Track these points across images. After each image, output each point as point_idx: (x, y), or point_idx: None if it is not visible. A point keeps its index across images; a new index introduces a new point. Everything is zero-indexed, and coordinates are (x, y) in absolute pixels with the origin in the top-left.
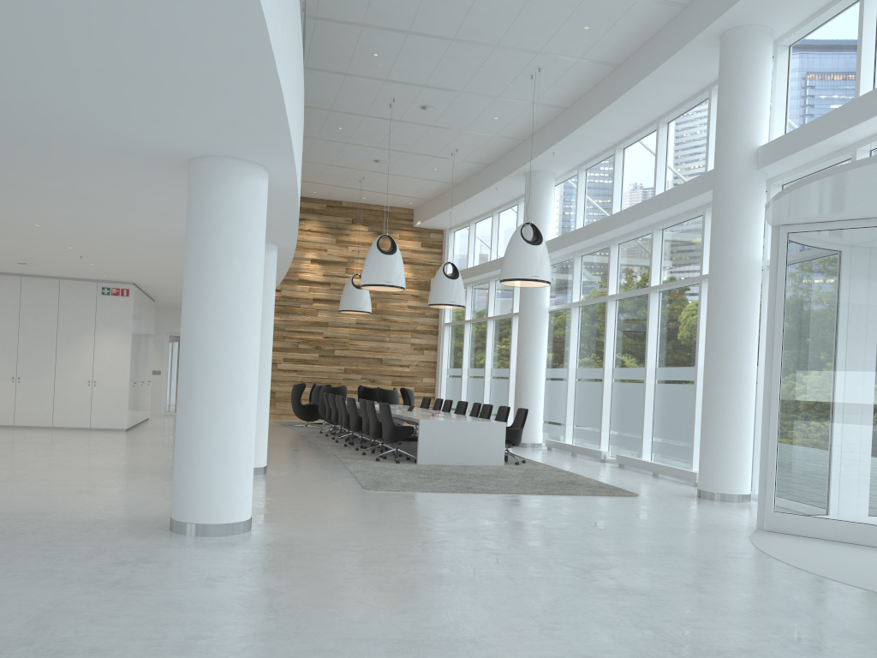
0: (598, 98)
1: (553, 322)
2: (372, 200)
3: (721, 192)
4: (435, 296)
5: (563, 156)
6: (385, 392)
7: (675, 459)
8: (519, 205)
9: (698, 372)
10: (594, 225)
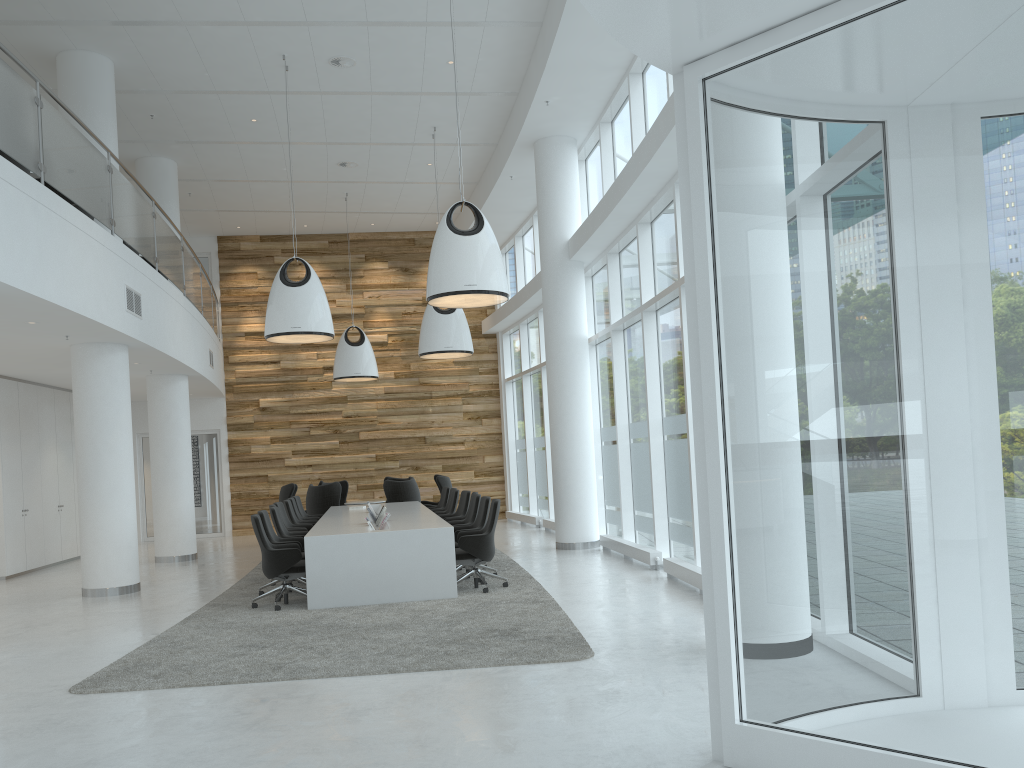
0: None
1: (602, 358)
2: (385, 225)
3: None
4: (424, 341)
5: (566, 104)
6: (395, 485)
7: None
8: None
9: None
10: (606, 198)
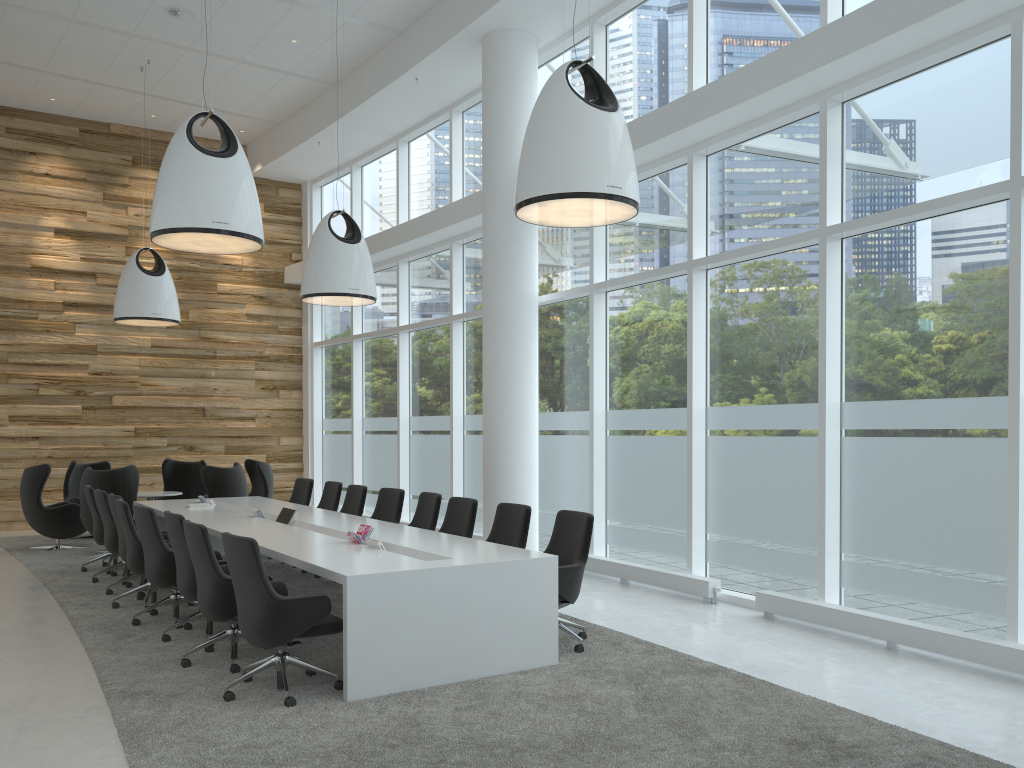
0: None
1: (543, 326)
2: (170, 121)
3: None
4: (316, 277)
5: None
6: (220, 474)
7: (926, 606)
8: (453, 119)
9: (1021, 409)
10: (664, 113)
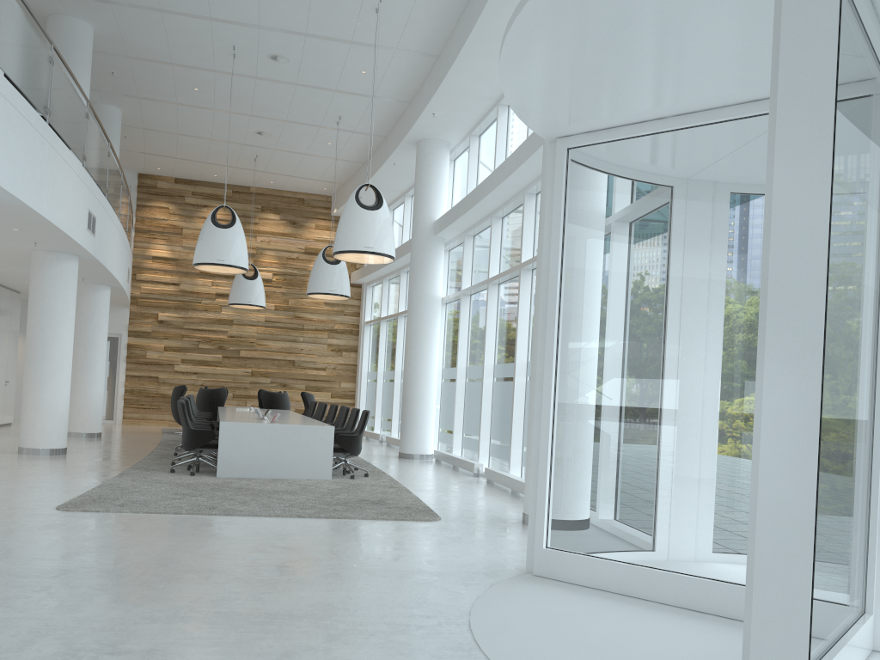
0: (459, 37)
1: (450, 315)
2: (282, 184)
3: None
4: (312, 283)
5: (447, 118)
6: (271, 396)
7: None
8: None
9: None
10: (471, 195)
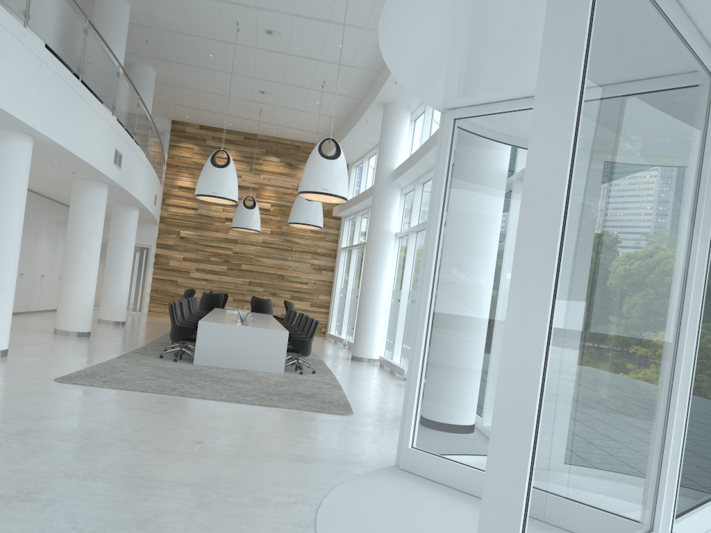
0: None
1: (402, 247)
2: (282, 134)
3: None
4: (293, 215)
5: None
6: (258, 302)
7: None
8: None
9: None
10: (419, 150)
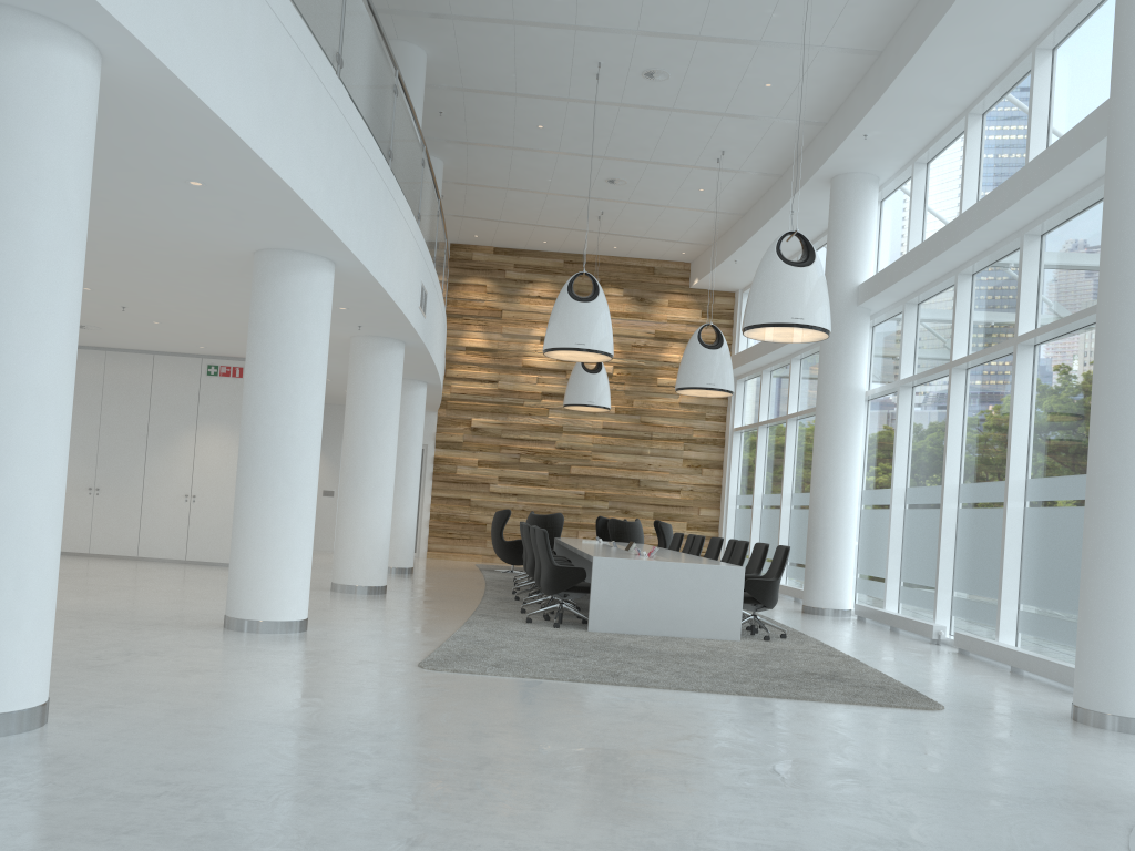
0: (923, 19)
1: (876, 416)
2: (628, 250)
3: (1123, 117)
4: (684, 375)
5: (884, 140)
6: (620, 525)
7: (1055, 645)
8: None
9: None
10: (928, 244)
